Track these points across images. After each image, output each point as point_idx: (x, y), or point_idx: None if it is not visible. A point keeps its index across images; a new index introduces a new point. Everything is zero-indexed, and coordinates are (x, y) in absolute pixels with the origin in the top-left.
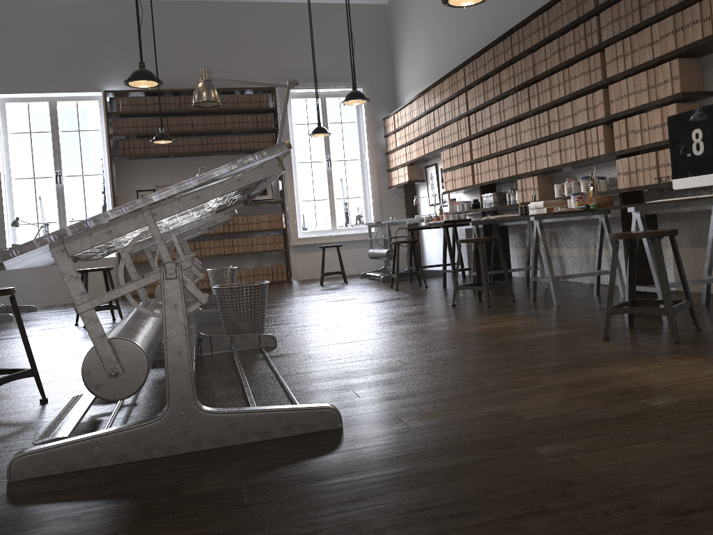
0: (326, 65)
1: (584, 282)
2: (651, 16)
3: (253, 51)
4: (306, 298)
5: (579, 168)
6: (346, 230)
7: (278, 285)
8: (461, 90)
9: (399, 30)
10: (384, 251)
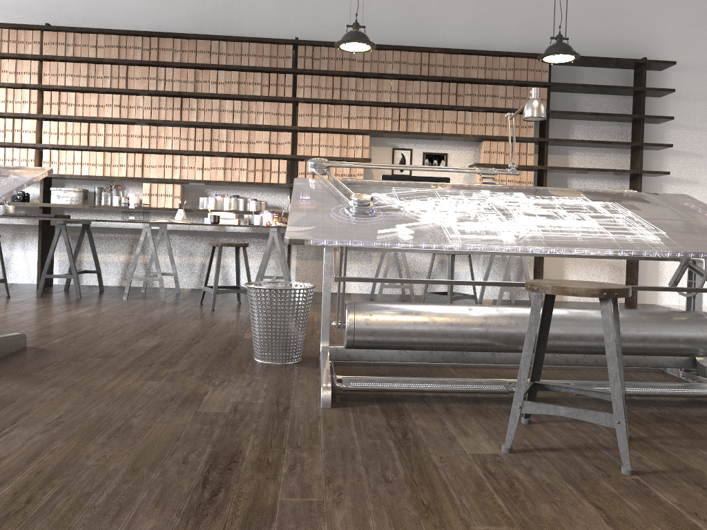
0: None
1: (182, 288)
2: (351, 99)
3: None
4: None
5: (216, 185)
6: None
7: None
8: (30, 56)
9: None
10: None
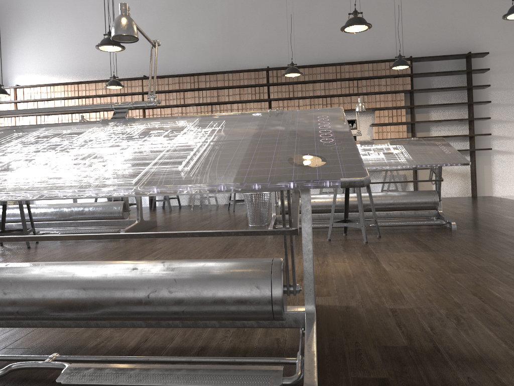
0: None
1: (219, 204)
2: (299, 96)
3: None
4: None
5: None
6: None
7: None
8: (138, 93)
9: (14, 24)
10: None
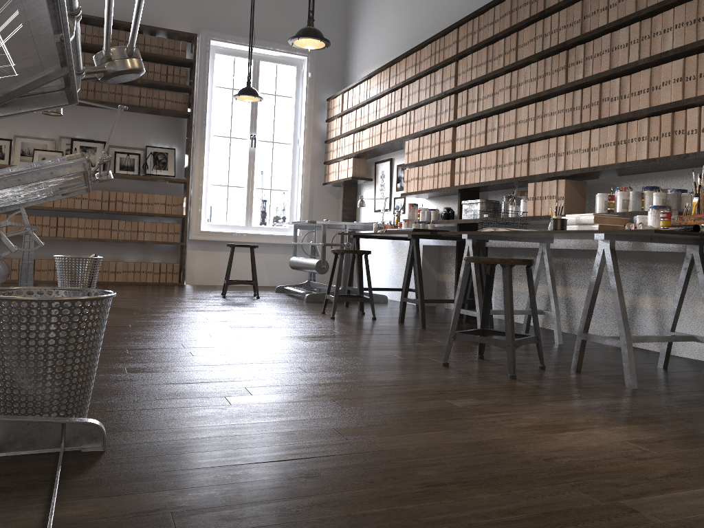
0: (266, 21)
1: None
2: None
3: None
4: (198, 316)
5: (632, 175)
6: (263, 230)
7: (165, 288)
8: (449, 59)
9: None
10: (314, 261)
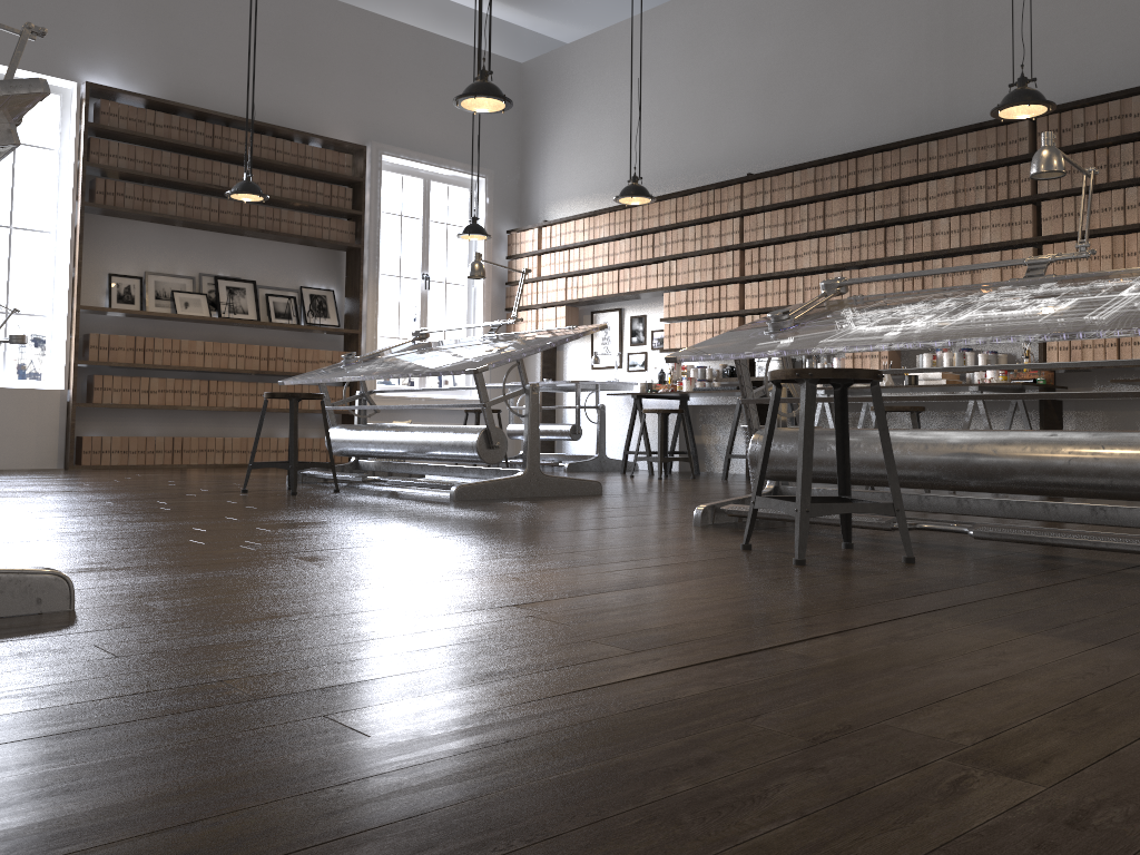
0: (437, 132)
1: None
2: (1125, 178)
3: (336, 80)
4: None
5: None
6: (438, 393)
7: None
8: (732, 214)
9: (552, 107)
10: (564, 426)
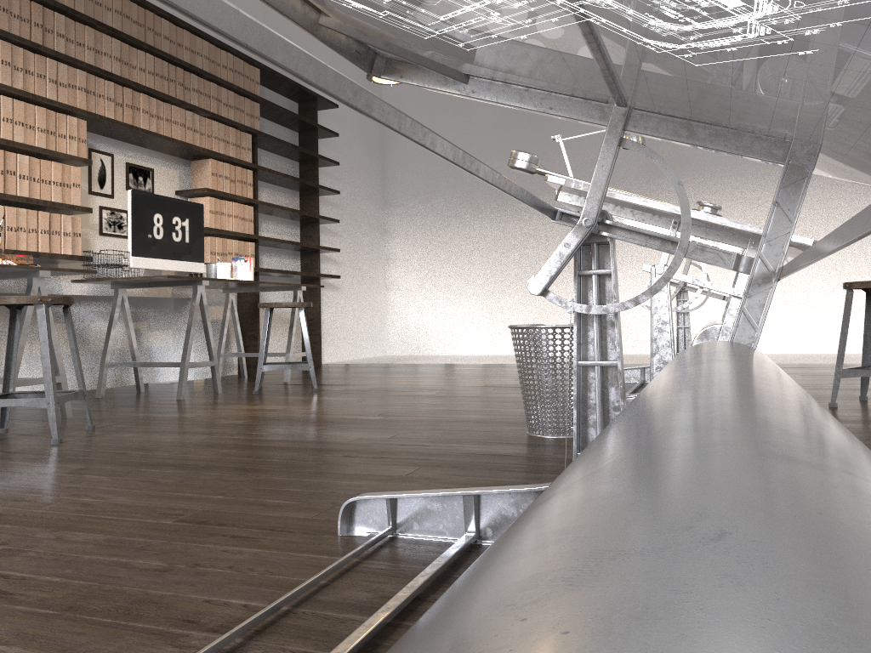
0: None
1: None
2: (59, 51)
3: None
4: None
5: None
6: None
7: None
8: None
9: None
10: None
